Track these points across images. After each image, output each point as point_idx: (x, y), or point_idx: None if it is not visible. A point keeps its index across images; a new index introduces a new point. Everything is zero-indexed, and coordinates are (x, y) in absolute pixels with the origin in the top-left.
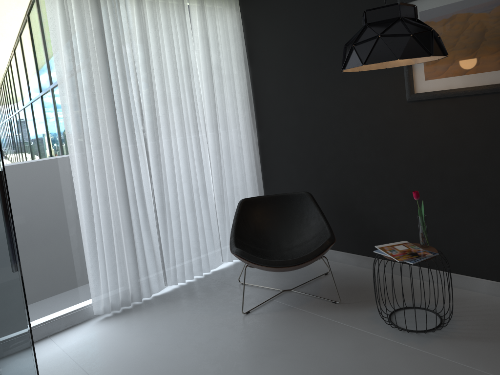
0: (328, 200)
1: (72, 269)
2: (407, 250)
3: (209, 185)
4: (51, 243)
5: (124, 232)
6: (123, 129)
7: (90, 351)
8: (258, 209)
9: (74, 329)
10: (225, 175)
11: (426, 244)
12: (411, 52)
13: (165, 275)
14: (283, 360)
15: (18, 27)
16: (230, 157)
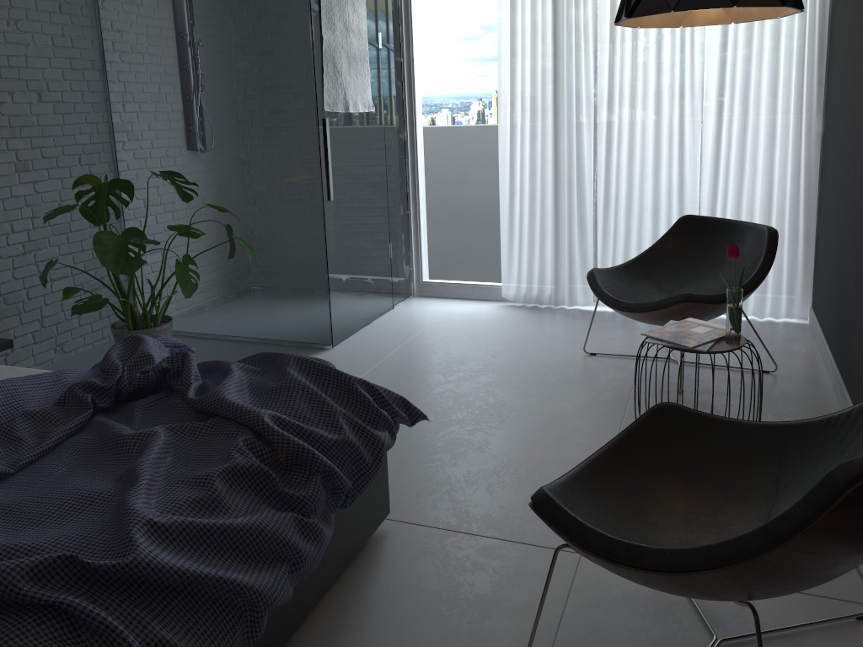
0: (836, 257)
1: (496, 242)
2: (693, 333)
3: (692, 188)
4: (479, 208)
5: (552, 219)
6: (566, 90)
7: (454, 318)
8: (703, 236)
9: (481, 302)
10: (733, 179)
11: (727, 338)
12: (646, 5)
13: None
14: (515, 390)
15: None
16: (741, 151)
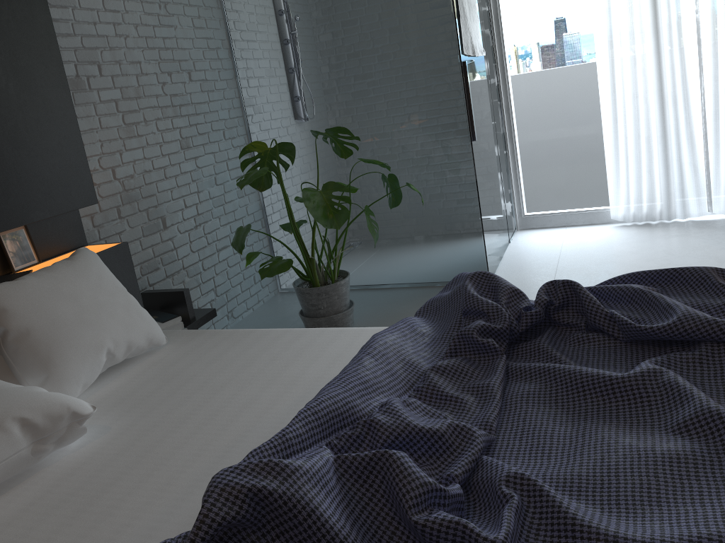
0: None
1: (596, 169)
2: None
3: None
4: (576, 138)
5: (657, 138)
6: (665, 11)
7: (579, 243)
8: None
9: (589, 226)
10: None
11: None
12: None
13: (710, 199)
14: None
15: None
16: None
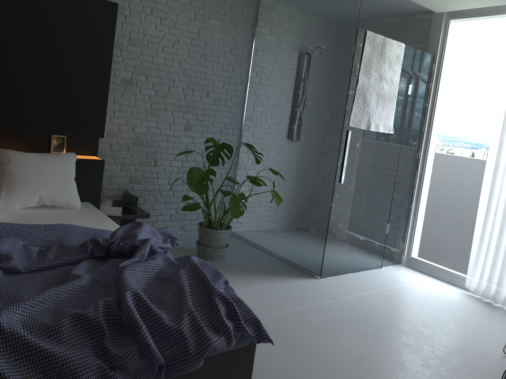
0: None
1: (471, 245)
2: None
3: None
4: (463, 216)
5: None
6: None
7: (418, 289)
8: None
9: (448, 285)
10: None
11: None
12: None
13: None
14: (419, 357)
15: (494, 48)
16: None
